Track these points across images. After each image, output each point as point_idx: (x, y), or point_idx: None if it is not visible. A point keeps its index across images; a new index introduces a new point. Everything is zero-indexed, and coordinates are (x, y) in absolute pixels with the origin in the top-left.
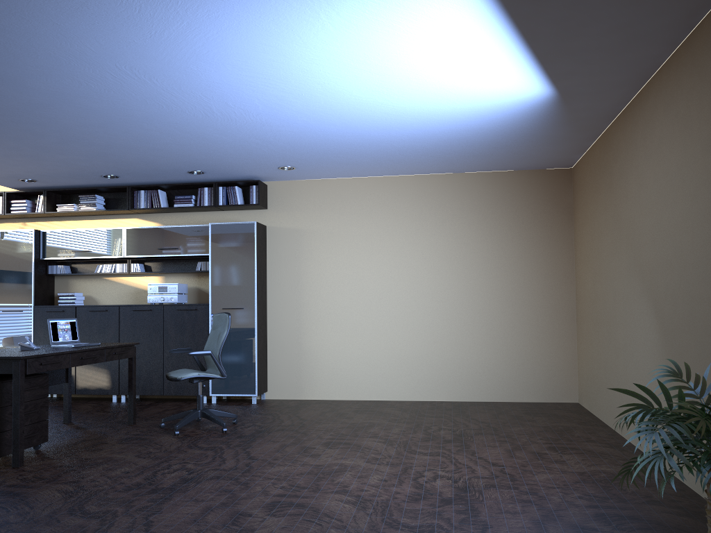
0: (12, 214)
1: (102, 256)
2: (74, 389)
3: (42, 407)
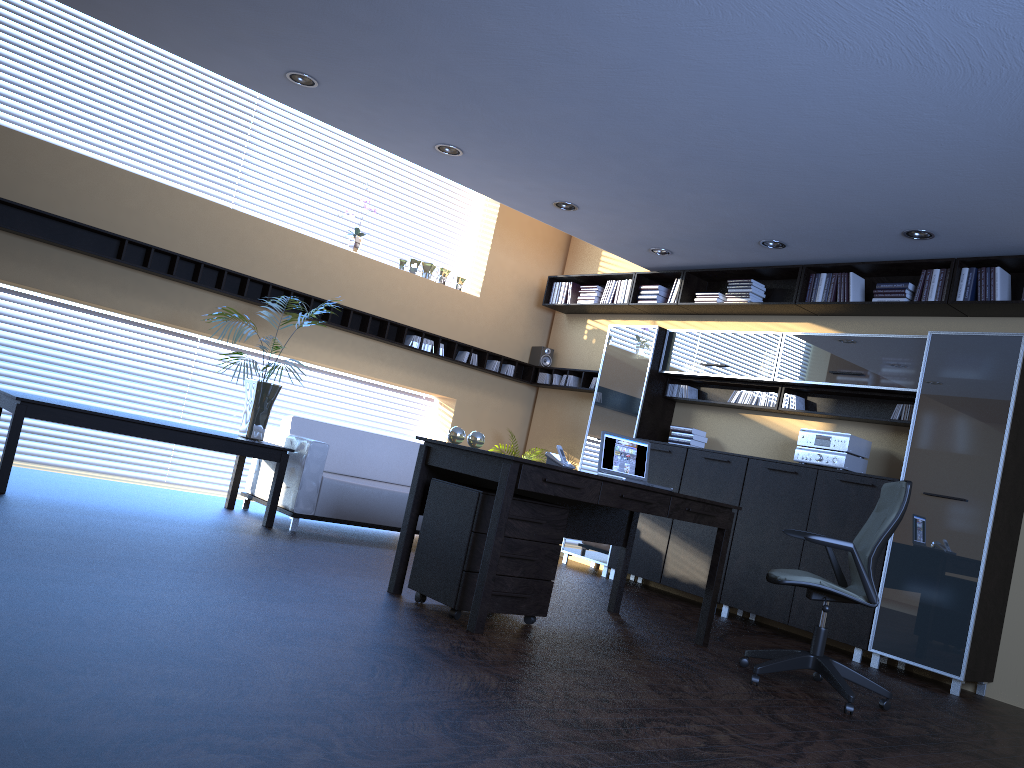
0: (637, 305)
1: (741, 376)
2: (659, 575)
3: (547, 557)
